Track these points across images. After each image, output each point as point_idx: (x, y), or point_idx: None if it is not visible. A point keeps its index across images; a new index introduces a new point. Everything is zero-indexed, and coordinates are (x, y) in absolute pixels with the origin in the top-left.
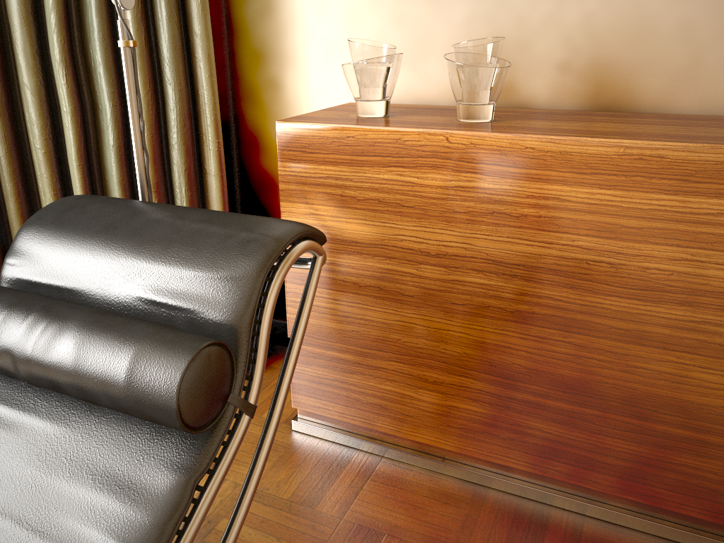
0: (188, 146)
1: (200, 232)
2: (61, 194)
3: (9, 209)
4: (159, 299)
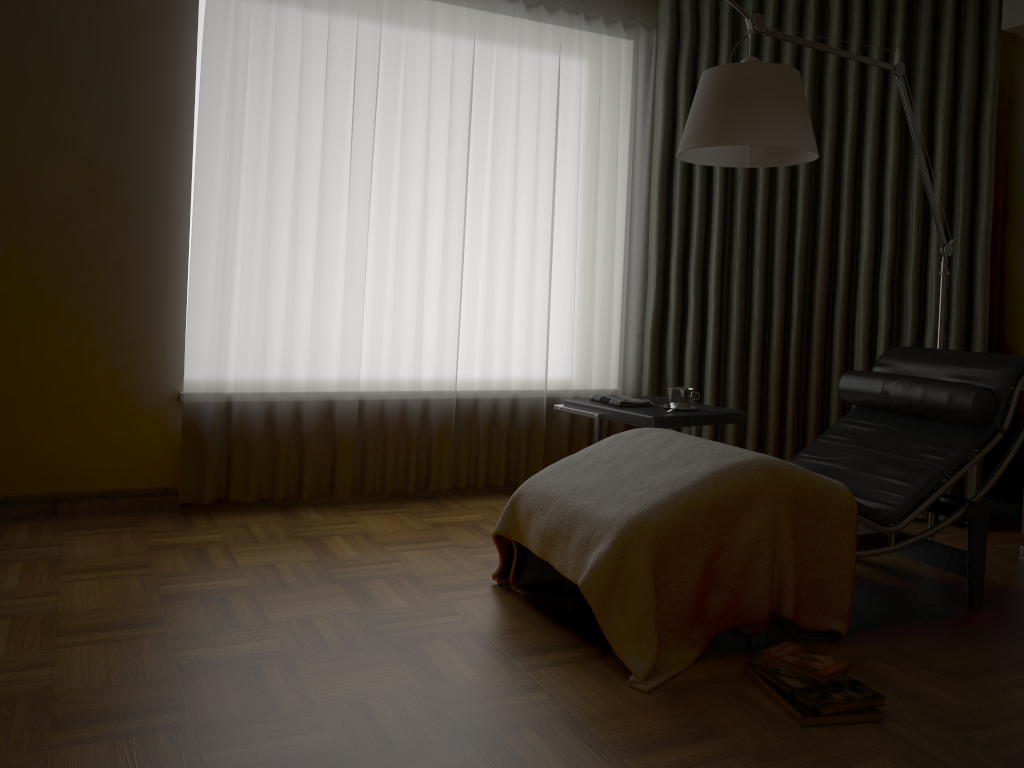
0: (961, 347)
1: (983, 356)
2: (867, 370)
3: (833, 374)
4: (960, 380)
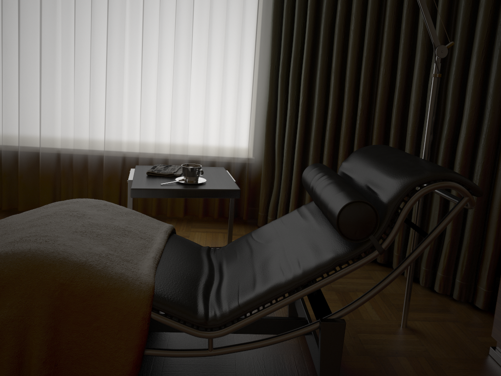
0: (489, 148)
1: (404, 163)
2: None
3: None
4: (370, 186)
